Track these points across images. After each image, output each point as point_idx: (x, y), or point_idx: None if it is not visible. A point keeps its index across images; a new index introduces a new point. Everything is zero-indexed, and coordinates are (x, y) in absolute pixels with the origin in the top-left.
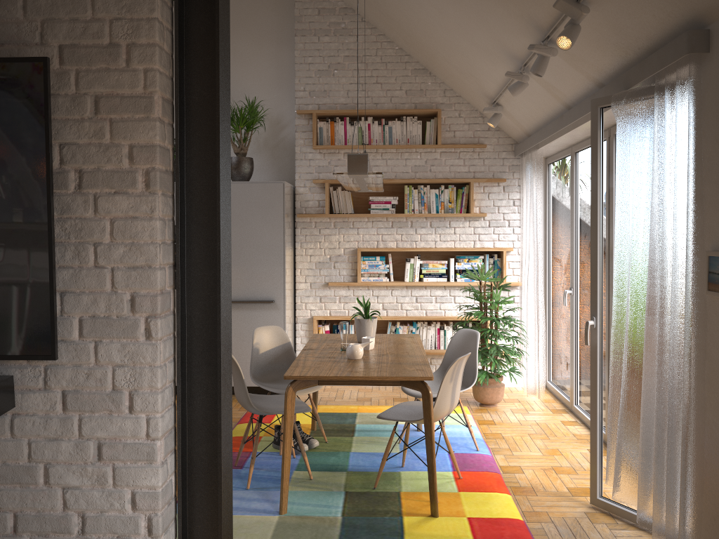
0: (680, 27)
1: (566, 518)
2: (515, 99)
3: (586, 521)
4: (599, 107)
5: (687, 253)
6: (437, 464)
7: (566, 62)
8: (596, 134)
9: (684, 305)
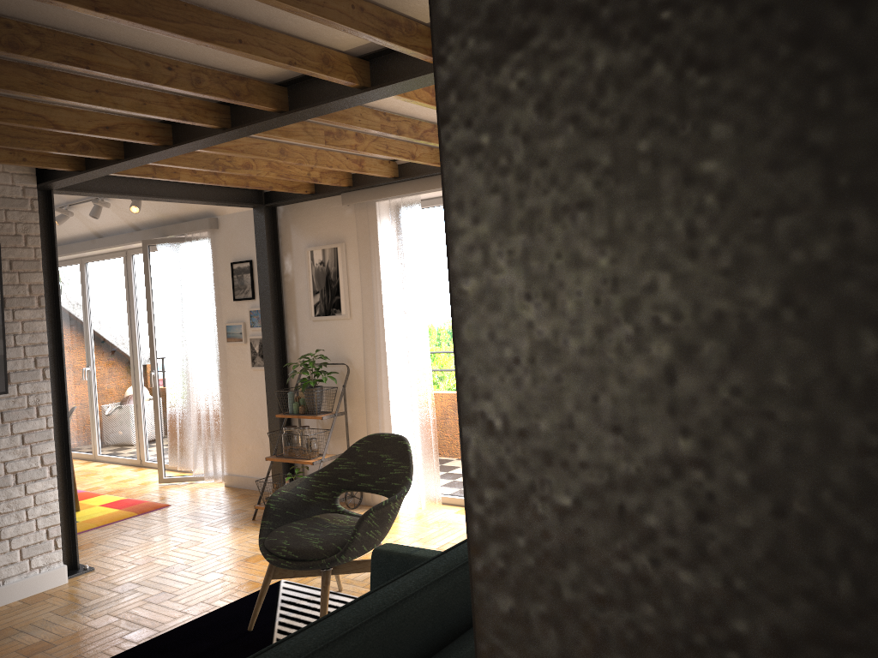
0: (201, 213)
1: (152, 491)
2: None
3: (163, 489)
4: (148, 245)
5: (215, 325)
6: None
7: (112, 210)
8: (147, 261)
9: (213, 352)
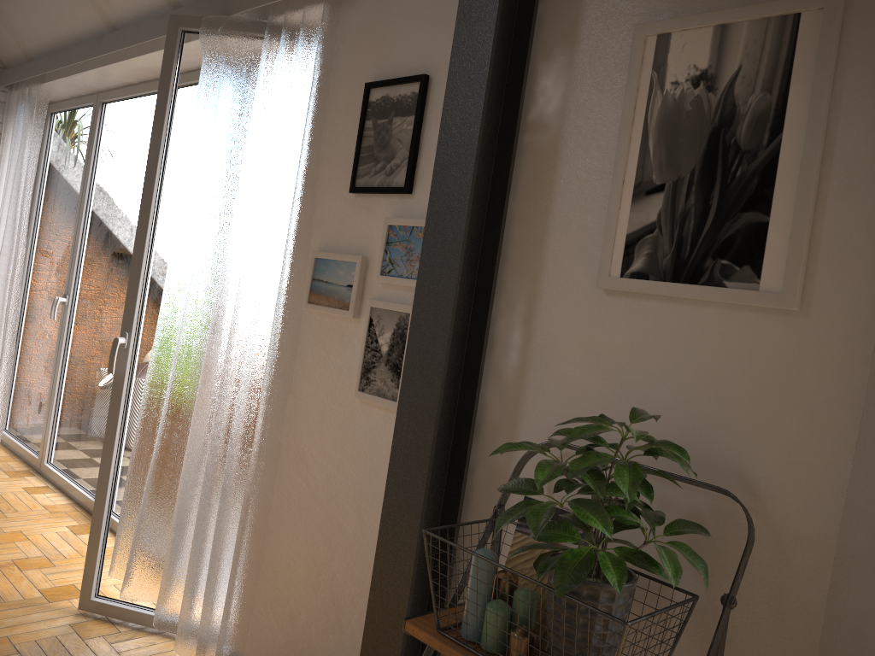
0: None
1: (41, 640)
2: None
3: (74, 638)
4: (181, 29)
5: (287, 251)
6: None
7: None
8: (171, 66)
9: (269, 322)
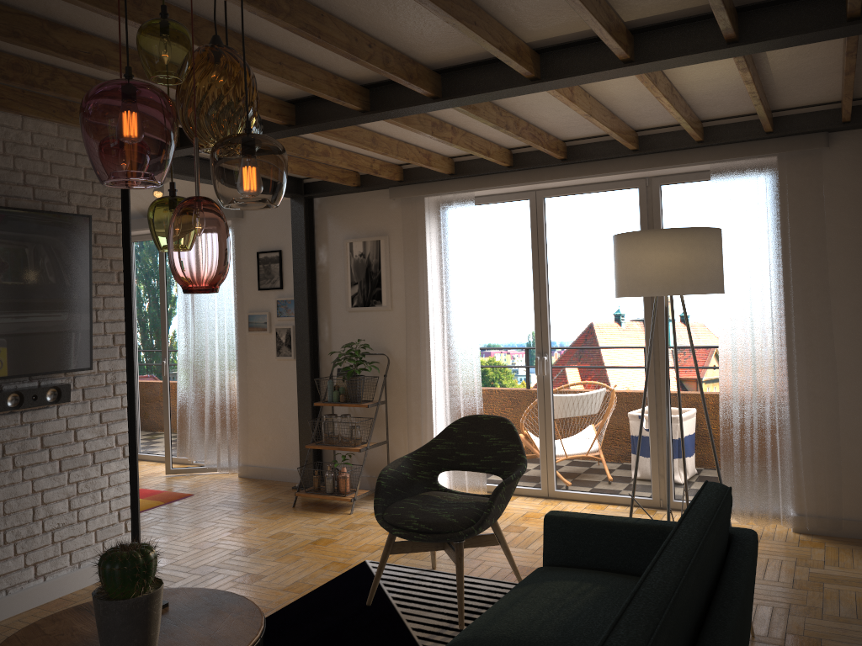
0: None
1: (162, 482)
2: None
3: (173, 480)
4: None
5: (236, 314)
6: None
7: None
8: None
9: (232, 341)
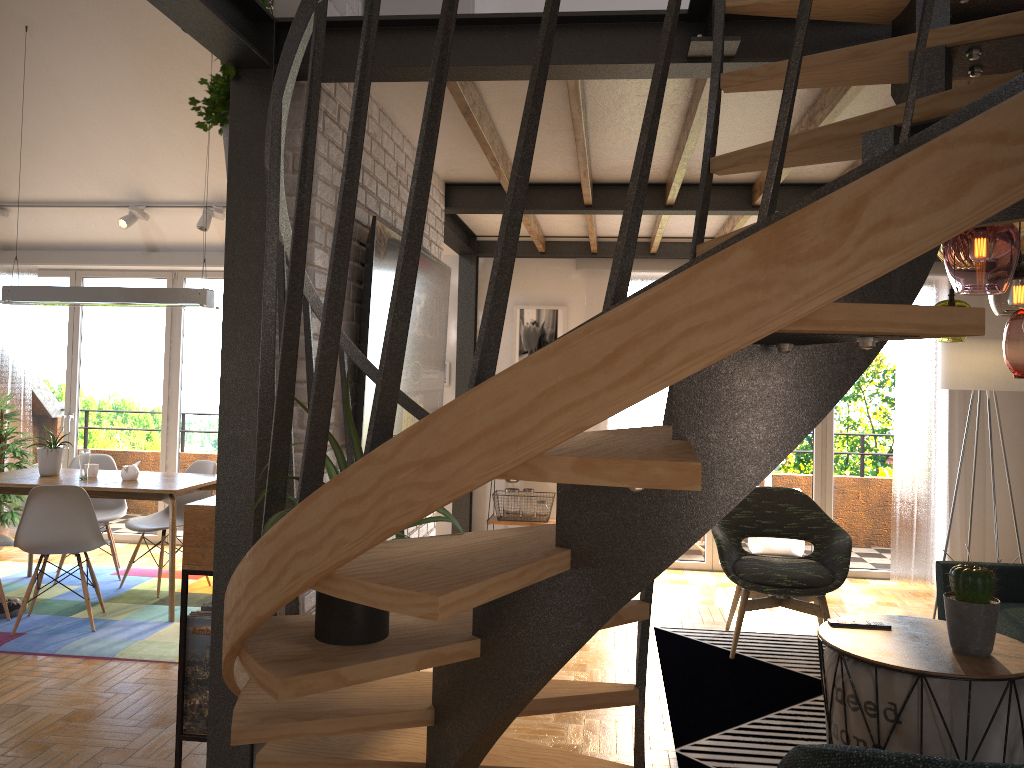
0: None
1: None
2: (57, 215)
3: None
4: None
5: None
6: (131, 579)
7: (214, 223)
8: None
9: None
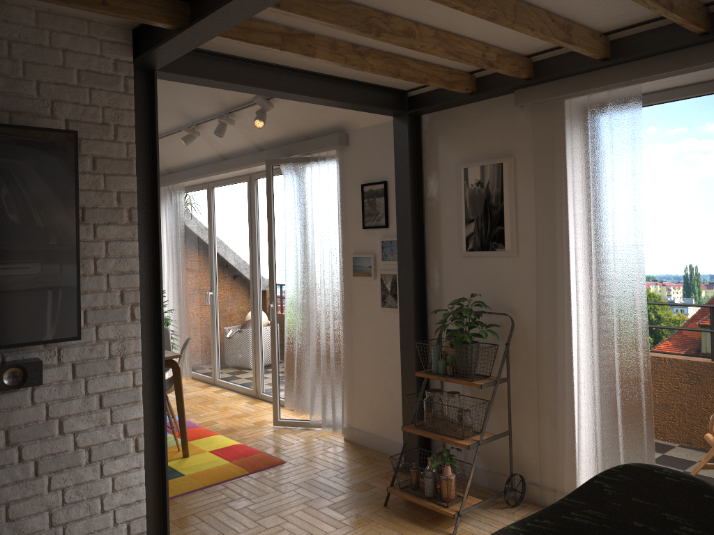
0: (330, 128)
1: (265, 436)
2: (170, 143)
3: (278, 434)
4: (271, 165)
5: (340, 256)
6: None
7: (237, 129)
8: (270, 182)
9: (337, 286)
